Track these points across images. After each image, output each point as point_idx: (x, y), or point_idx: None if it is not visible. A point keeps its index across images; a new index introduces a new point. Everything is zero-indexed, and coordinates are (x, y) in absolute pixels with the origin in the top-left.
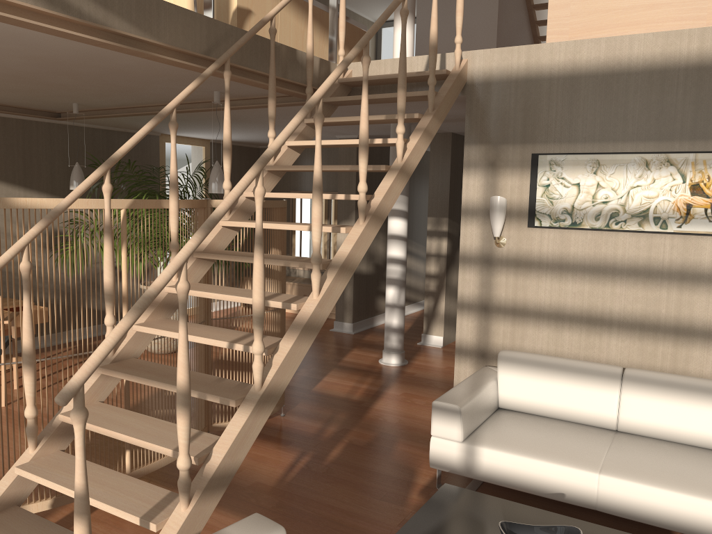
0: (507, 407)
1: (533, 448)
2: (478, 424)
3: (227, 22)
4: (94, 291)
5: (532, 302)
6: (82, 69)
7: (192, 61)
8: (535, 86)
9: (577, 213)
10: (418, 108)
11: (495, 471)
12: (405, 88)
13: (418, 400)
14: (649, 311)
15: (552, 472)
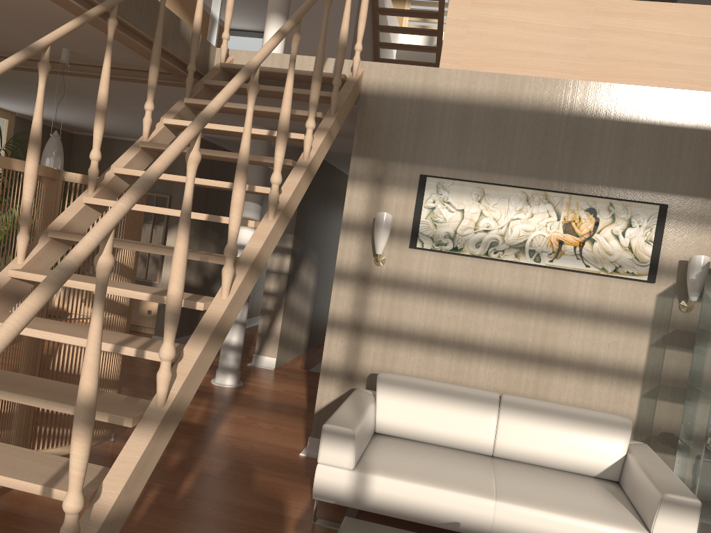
0: (385, 431)
1: (426, 475)
2: (363, 450)
3: None
4: None
5: (407, 324)
6: None
7: None
8: (429, 108)
9: (459, 239)
10: None
11: (387, 501)
12: (320, 81)
13: (265, 424)
14: (517, 339)
15: (448, 500)
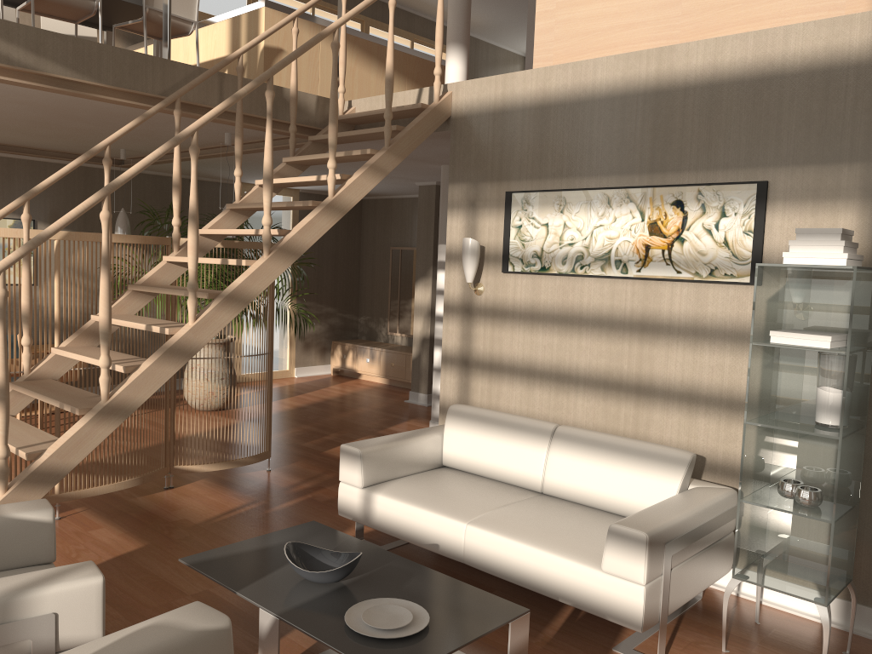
0: (449, 464)
1: (426, 498)
2: (395, 475)
3: (256, 62)
4: (157, 345)
5: (507, 356)
6: (78, 113)
7: (145, 101)
8: (510, 118)
9: (546, 257)
10: (434, 147)
11: (386, 520)
12: (334, 122)
13: None
14: (612, 367)
15: (429, 521)
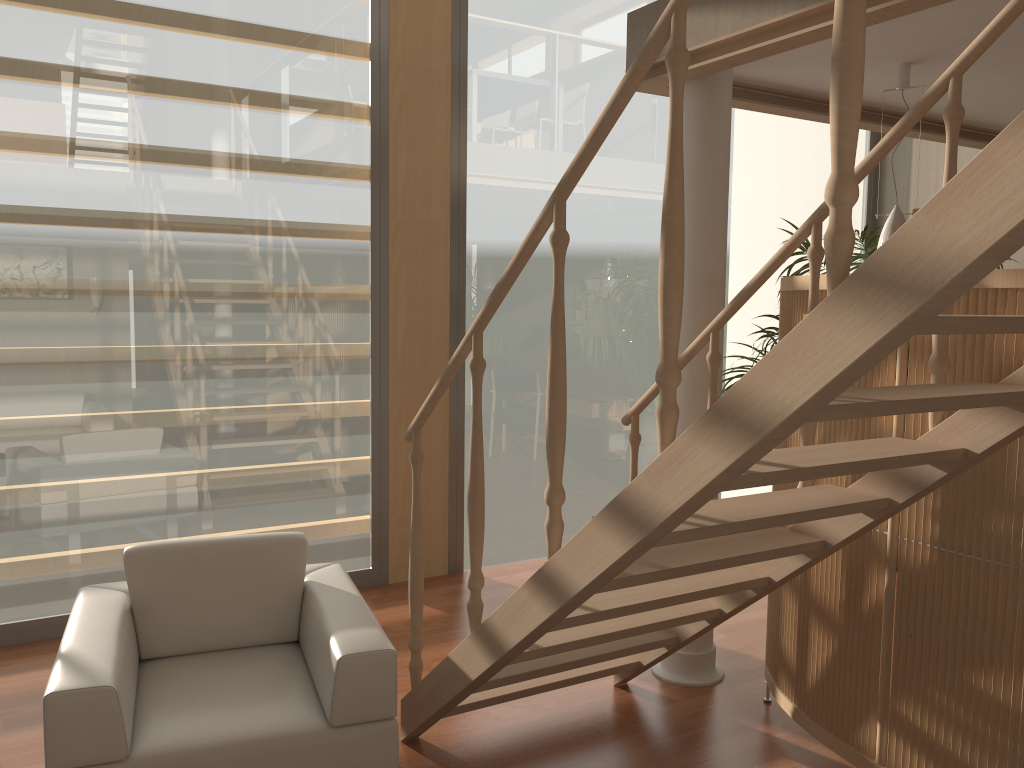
0: None
1: None
2: None
3: None
4: None
5: None
6: None
7: None
8: None
9: None
10: None
11: None
12: None
13: None
14: None
15: None
